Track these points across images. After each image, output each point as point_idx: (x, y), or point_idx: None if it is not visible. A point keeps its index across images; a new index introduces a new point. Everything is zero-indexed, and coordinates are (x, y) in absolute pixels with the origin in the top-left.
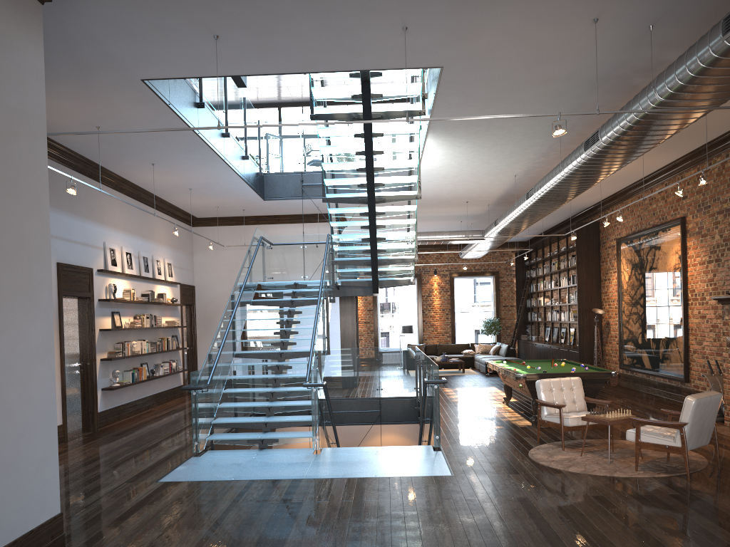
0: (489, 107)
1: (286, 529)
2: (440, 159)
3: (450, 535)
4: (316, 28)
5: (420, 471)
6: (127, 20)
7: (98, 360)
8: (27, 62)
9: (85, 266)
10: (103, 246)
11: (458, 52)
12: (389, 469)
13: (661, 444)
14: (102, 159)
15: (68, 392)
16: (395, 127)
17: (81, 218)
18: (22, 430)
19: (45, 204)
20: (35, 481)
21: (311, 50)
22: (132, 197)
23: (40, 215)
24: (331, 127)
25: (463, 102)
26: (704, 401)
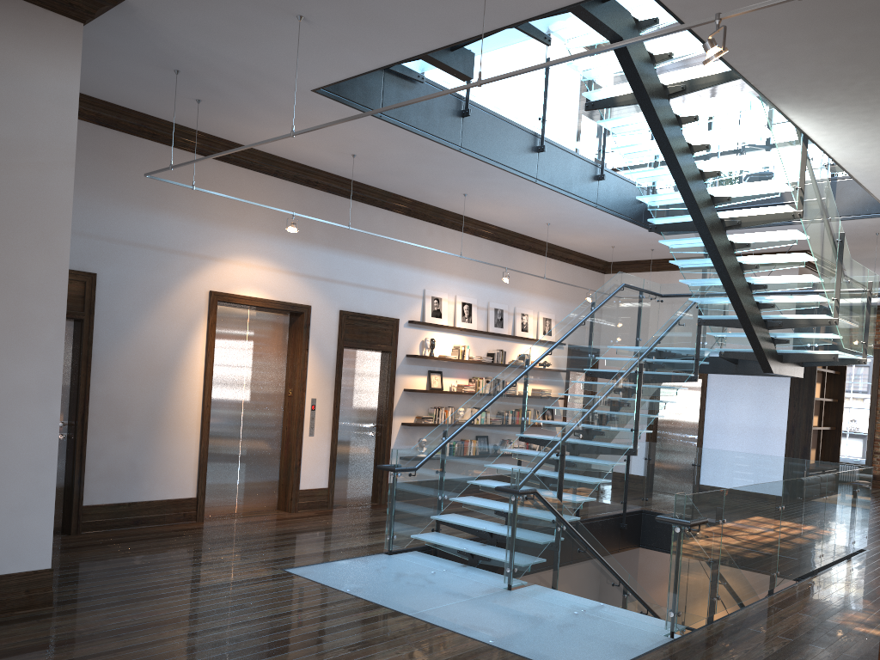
0: (829, 37)
1: None
2: (863, 149)
3: None
4: None
5: (560, 657)
6: (203, 21)
7: (398, 423)
8: (44, 88)
9: (388, 316)
10: (422, 294)
11: None
12: (531, 639)
13: None
14: (410, 194)
15: (354, 455)
16: (712, 103)
17: (387, 261)
18: None
19: (63, 238)
20: (3, 527)
21: (422, 7)
22: (483, 237)
23: (49, 249)
24: (616, 118)
25: (766, 38)
26: None
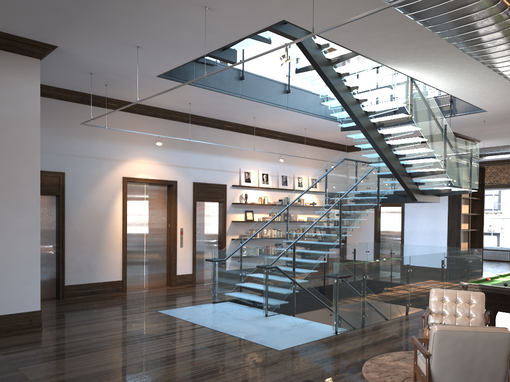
0: (388, 33)
1: (111, 348)
2: (444, 80)
3: (145, 379)
4: (166, 26)
5: (272, 342)
6: (95, 52)
7: (229, 239)
8: (23, 91)
9: (220, 183)
10: (239, 170)
11: (271, 7)
12: (263, 336)
13: (422, 371)
14: (226, 119)
15: (206, 256)
16: (353, 66)
17: (218, 155)
18: (7, 266)
19: (37, 158)
20: (17, 291)
21: (191, 38)
22: (272, 138)
23: (30, 164)
24: (310, 76)
25: (359, 37)
26: (459, 335)
